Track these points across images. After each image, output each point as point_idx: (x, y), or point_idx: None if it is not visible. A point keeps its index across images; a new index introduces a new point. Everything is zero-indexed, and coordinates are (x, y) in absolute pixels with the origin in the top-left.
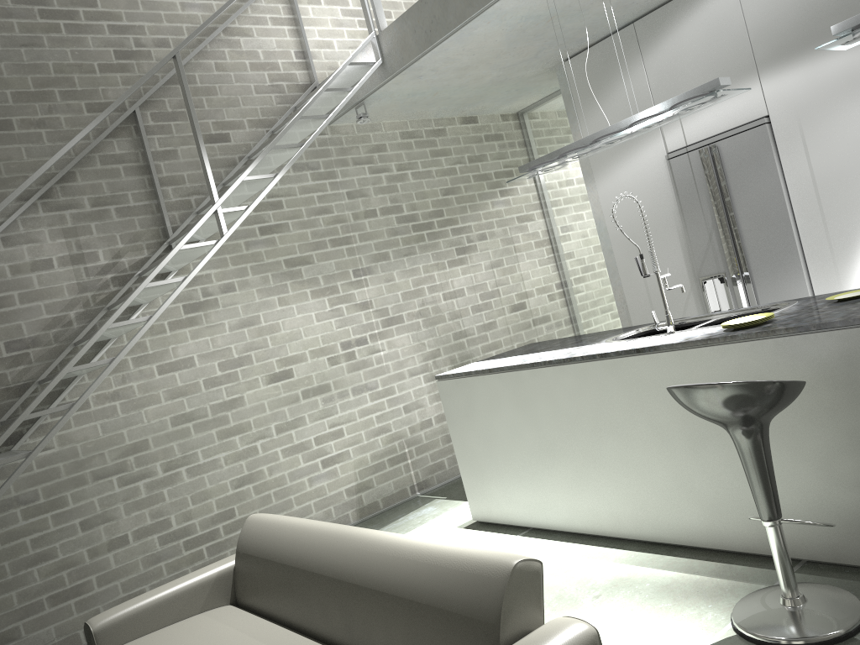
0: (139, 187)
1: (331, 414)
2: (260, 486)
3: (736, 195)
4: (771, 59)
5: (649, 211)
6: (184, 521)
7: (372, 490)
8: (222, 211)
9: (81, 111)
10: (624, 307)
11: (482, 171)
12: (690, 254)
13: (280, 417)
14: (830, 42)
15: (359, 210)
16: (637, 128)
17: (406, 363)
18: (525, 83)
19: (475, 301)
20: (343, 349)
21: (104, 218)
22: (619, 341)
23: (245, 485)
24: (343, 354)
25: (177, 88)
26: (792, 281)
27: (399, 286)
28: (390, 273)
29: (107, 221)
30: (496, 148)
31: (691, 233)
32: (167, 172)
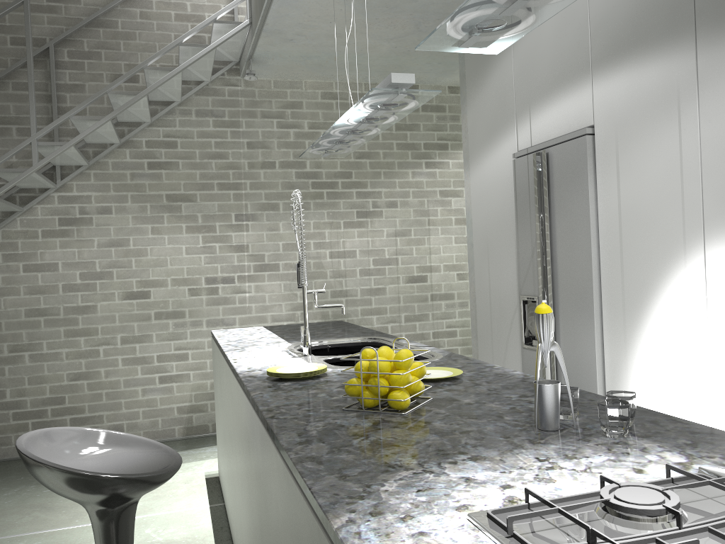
0: (43, 113)
1: (179, 338)
2: (94, 384)
3: (556, 212)
4: (604, 57)
5: (500, 211)
6: (17, 396)
7: (204, 414)
8: (36, 144)
9: (6, 43)
10: (474, 306)
11: (409, 140)
12: (518, 268)
13: (127, 330)
14: (422, 42)
15: (257, 160)
16: (350, 121)
17: (271, 308)
18: (442, 57)
19: (366, 265)
20: (207, 284)
21: (5, 135)
22: (287, 348)
23: (80, 380)
24: (205, 288)
25: (98, 31)
26: (584, 327)
27: (282, 237)
28: (276, 223)
29: (7, 137)
30: (434, 119)
31: (521, 244)
32: (71, 103)
